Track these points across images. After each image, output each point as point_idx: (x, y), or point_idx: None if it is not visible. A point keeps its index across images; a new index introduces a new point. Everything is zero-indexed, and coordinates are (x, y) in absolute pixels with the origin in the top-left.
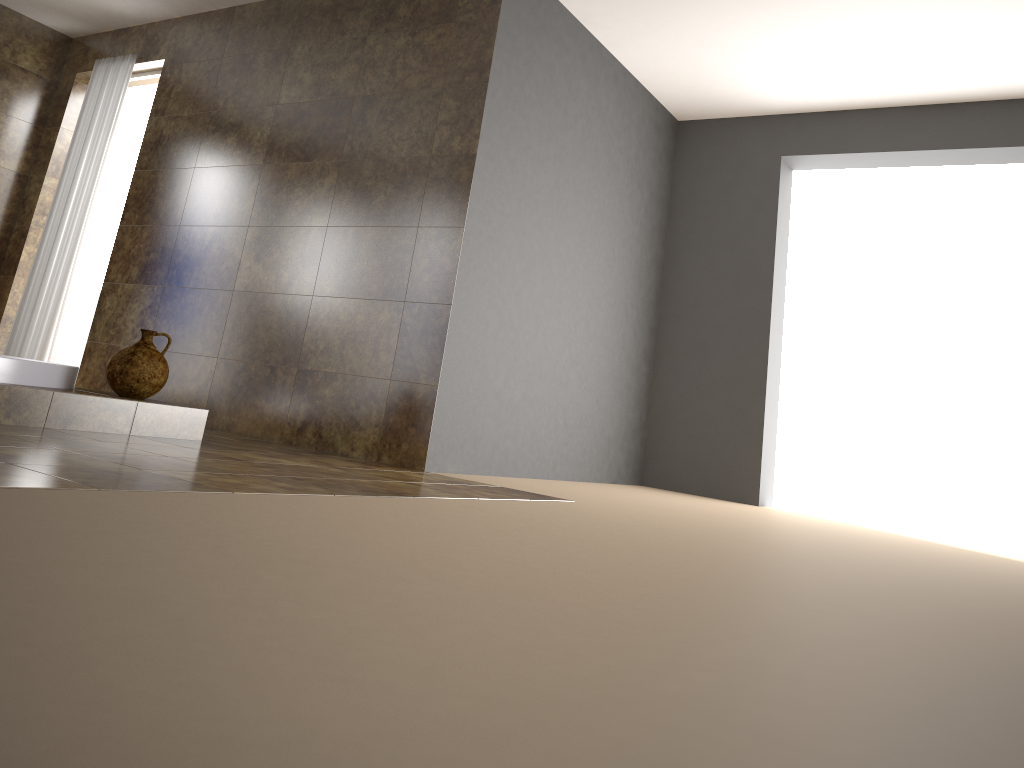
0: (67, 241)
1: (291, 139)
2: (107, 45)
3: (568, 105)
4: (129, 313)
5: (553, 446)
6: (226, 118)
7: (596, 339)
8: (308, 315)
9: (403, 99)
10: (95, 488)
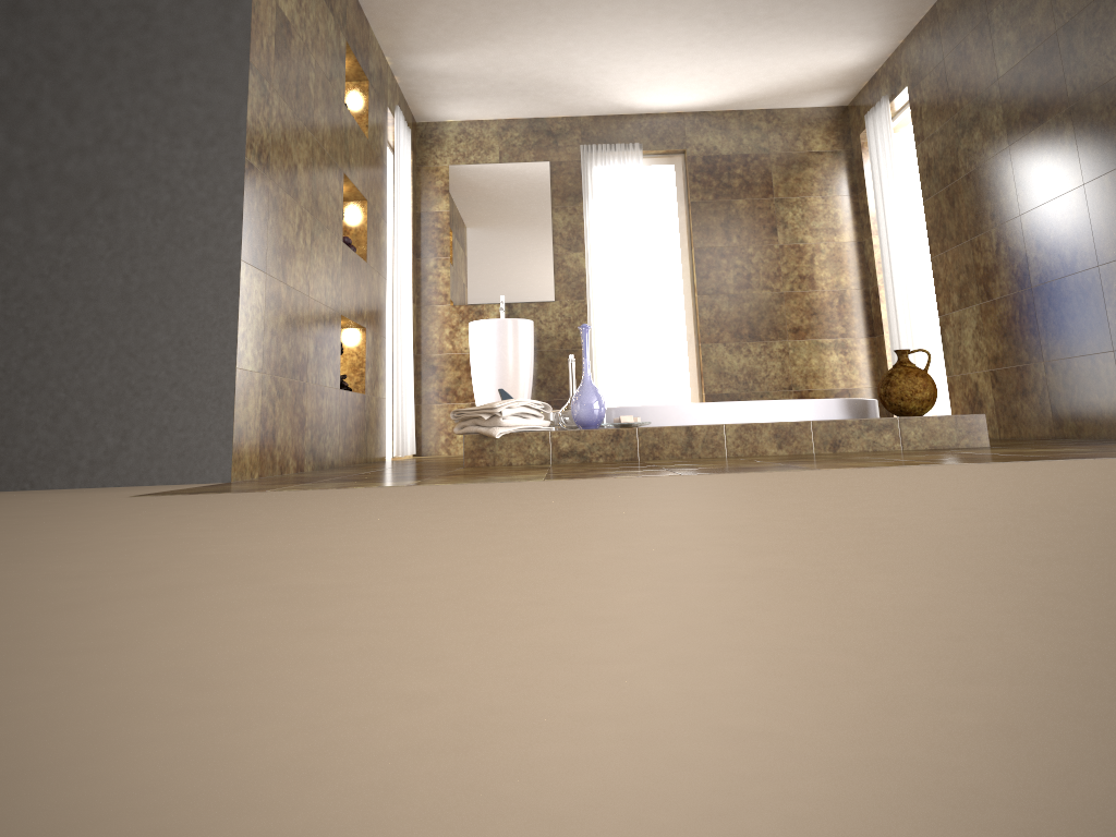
0: (900, 289)
1: (1020, 108)
2: (868, 98)
3: None
4: (964, 340)
5: None
6: (965, 116)
7: None
8: (1101, 289)
9: (1099, 6)
10: (679, 474)
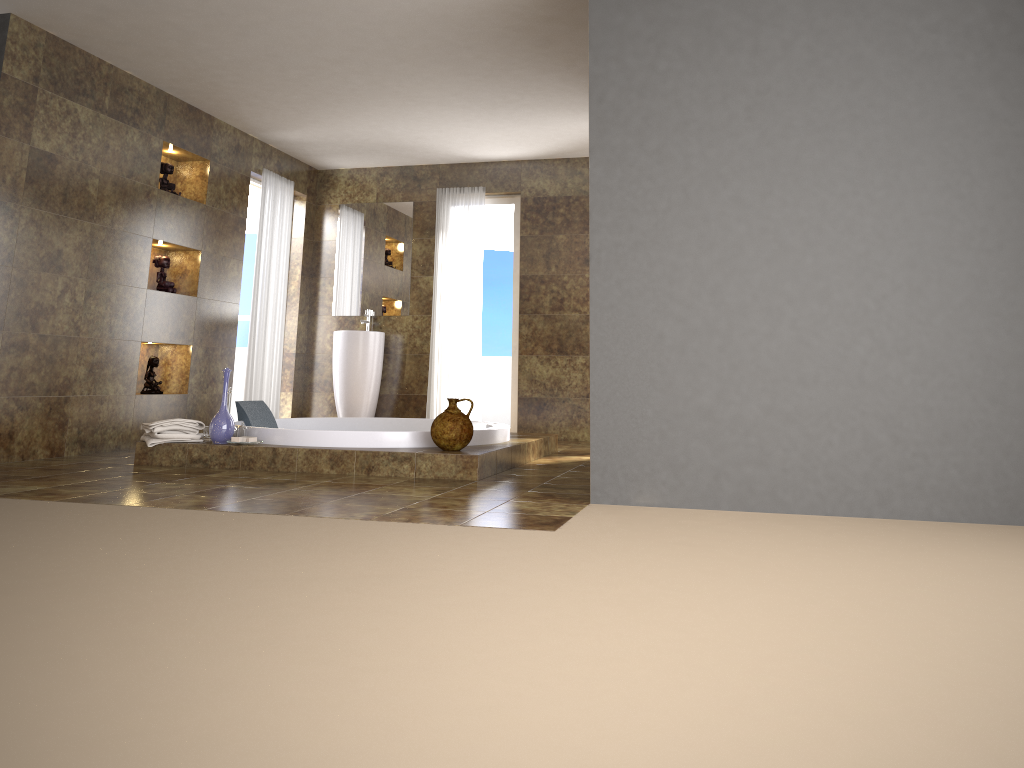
0: None
1: None
2: None
3: (760, 38)
4: None
5: (871, 471)
6: None
7: (954, 309)
8: None
9: None
10: (55, 500)
